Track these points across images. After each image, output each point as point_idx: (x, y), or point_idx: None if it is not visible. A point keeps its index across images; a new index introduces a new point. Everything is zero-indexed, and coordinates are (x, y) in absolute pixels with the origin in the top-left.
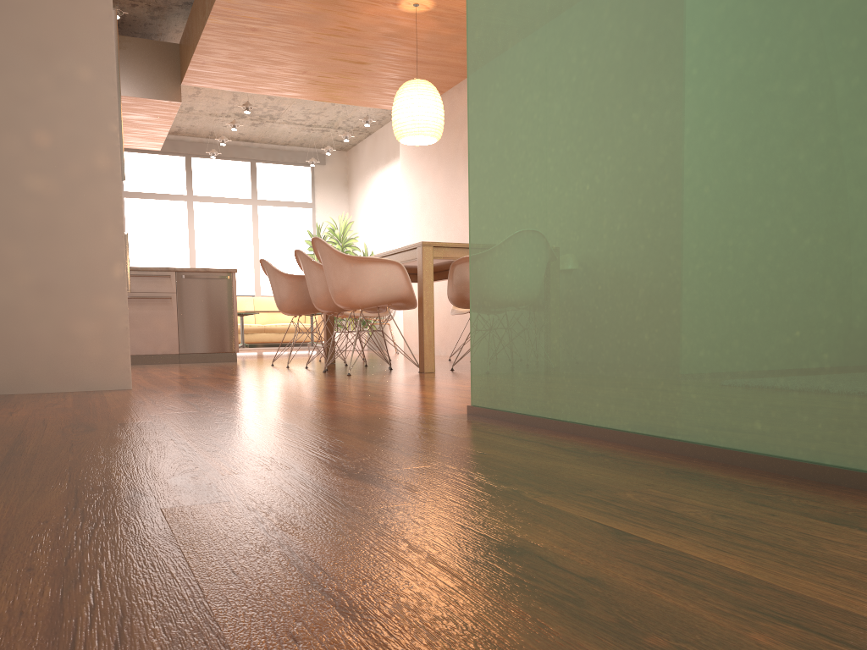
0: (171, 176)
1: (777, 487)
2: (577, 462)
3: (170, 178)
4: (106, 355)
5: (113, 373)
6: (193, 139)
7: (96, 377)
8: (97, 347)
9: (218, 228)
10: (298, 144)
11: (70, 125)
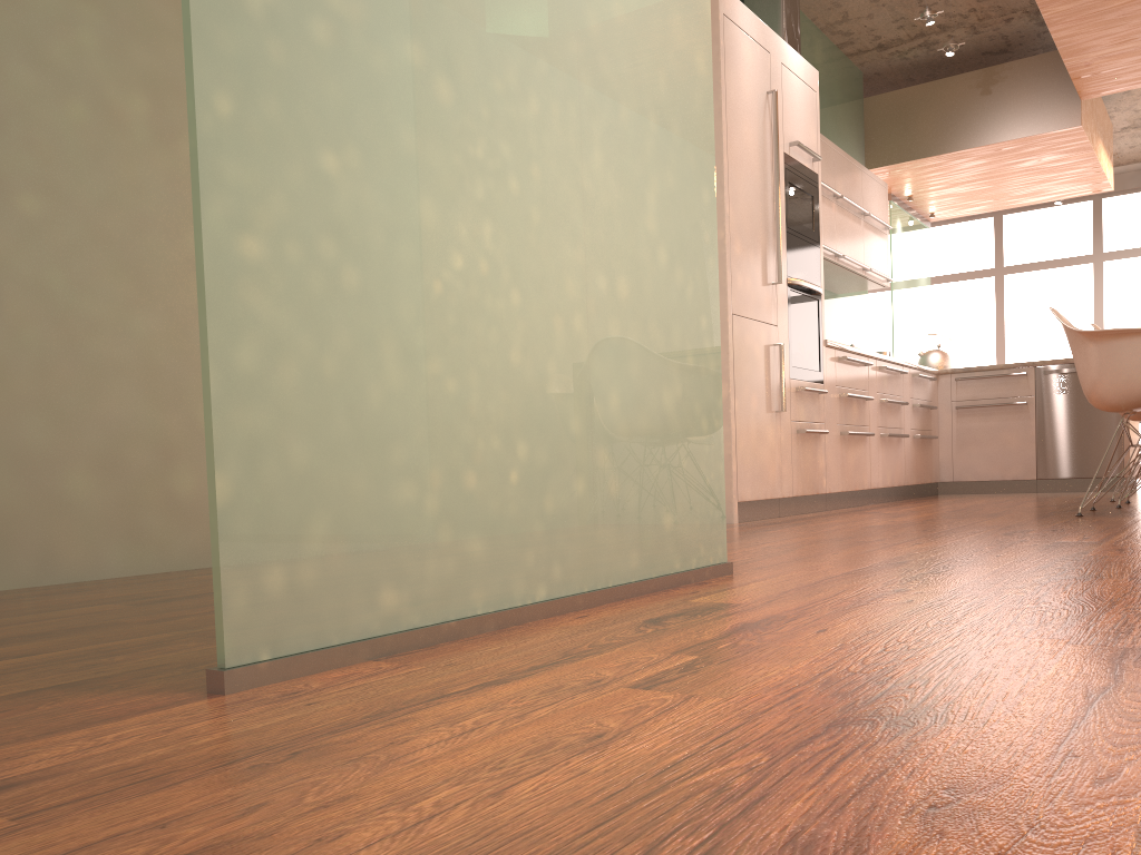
0: None
1: None
2: None
3: None
4: None
5: None
6: None
7: None
8: None
9: None
10: None
11: None
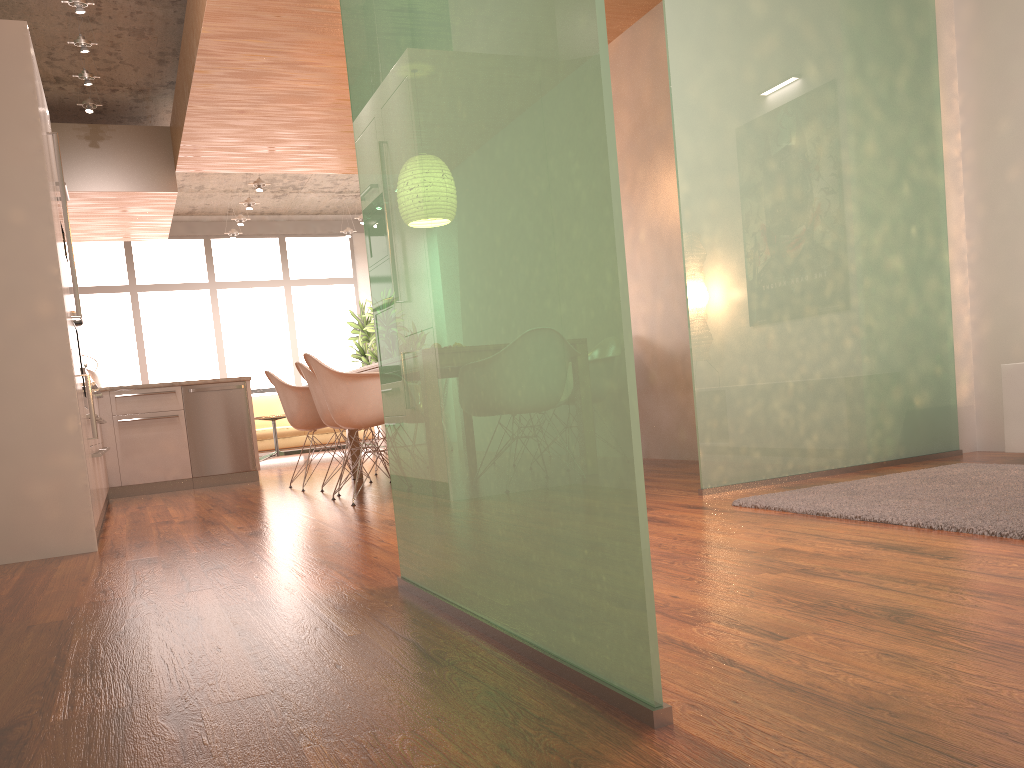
0: (189, 262)
1: (558, 715)
2: (413, 679)
3: (188, 264)
4: (65, 516)
5: (75, 536)
6: (211, 218)
7: (56, 542)
8: (55, 509)
9: (247, 316)
10: (331, 212)
11: (6, 273)
